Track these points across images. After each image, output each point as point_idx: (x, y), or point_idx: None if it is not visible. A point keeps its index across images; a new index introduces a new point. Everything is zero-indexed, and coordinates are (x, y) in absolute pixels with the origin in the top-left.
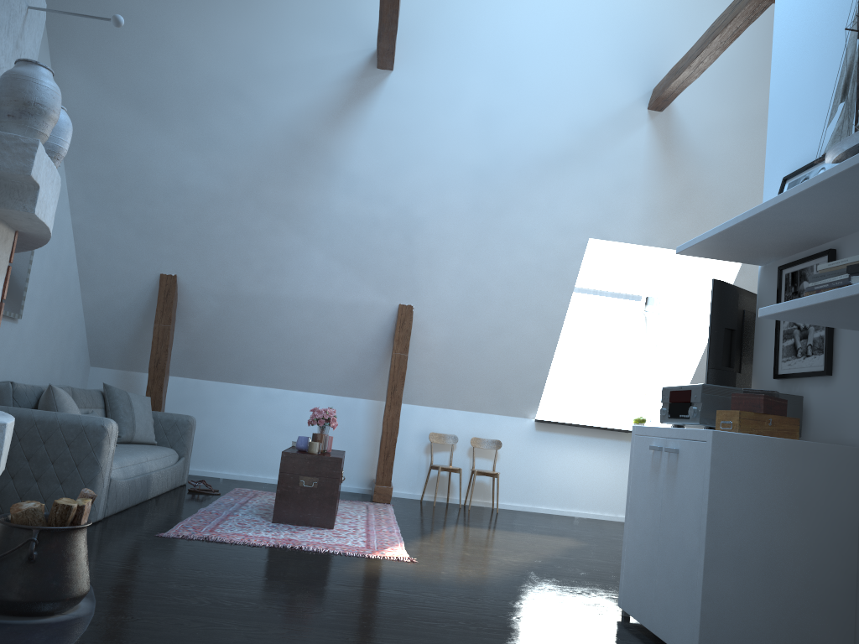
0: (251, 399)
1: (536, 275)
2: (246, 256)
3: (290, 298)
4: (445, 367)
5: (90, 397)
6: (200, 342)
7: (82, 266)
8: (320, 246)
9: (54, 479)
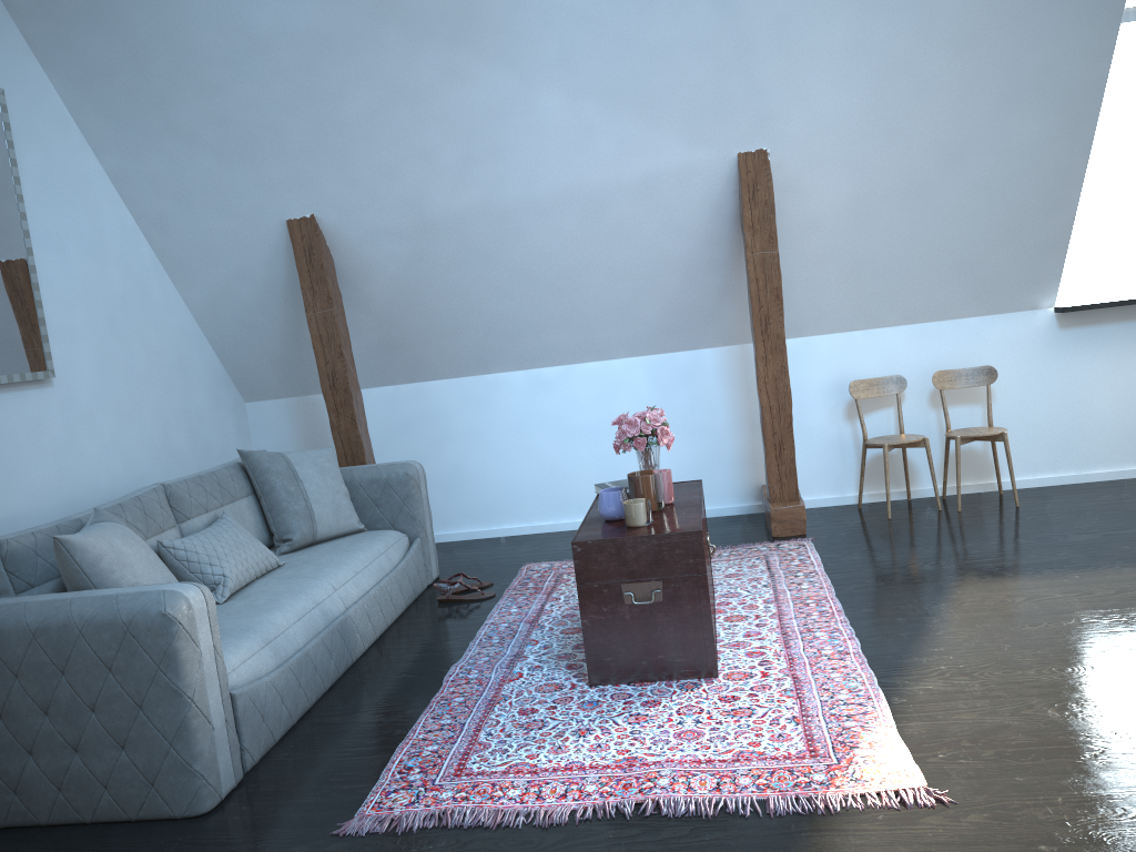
0: (514, 396)
1: (1029, 3)
2: (419, 143)
3: (526, 200)
4: (856, 254)
5: (214, 486)
6: (399, 321)
7: (157, 243)
8: (551, 81)
9: (107, 741)
